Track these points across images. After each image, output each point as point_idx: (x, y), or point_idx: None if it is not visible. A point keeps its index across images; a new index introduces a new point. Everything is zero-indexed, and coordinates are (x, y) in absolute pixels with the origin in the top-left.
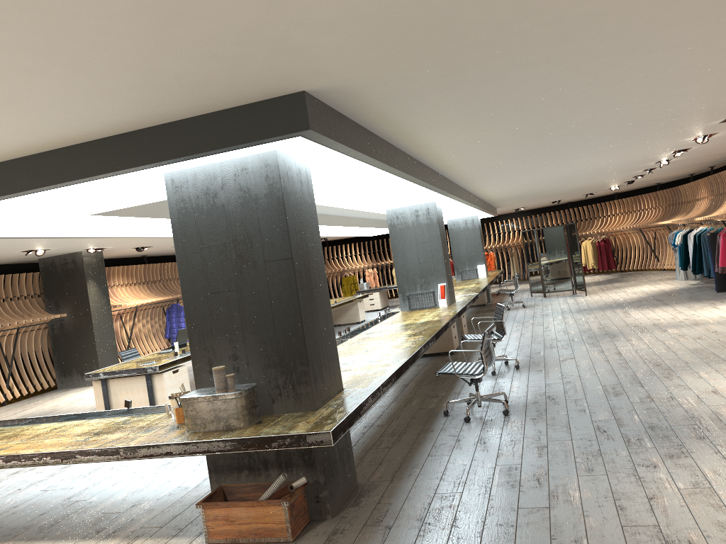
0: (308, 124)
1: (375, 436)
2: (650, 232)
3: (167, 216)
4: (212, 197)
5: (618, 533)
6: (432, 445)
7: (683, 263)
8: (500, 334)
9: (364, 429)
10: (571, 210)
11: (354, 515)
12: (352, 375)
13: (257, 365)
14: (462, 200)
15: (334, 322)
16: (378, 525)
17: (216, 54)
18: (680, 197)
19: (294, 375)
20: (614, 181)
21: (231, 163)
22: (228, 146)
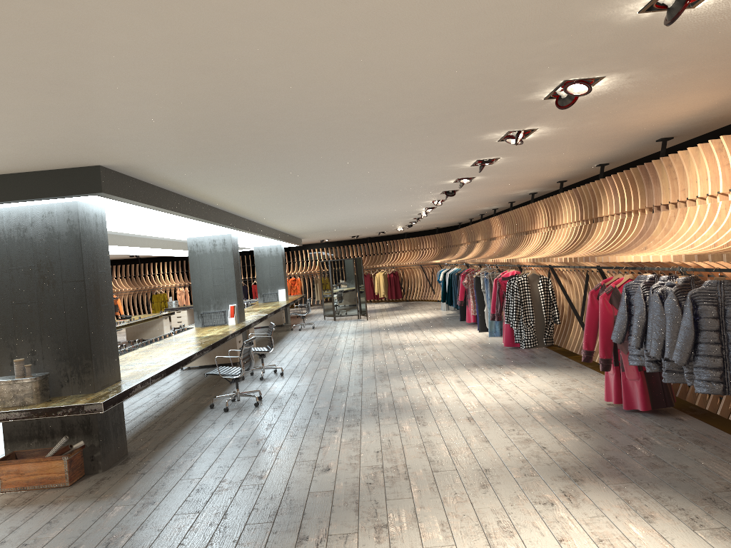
0: (101, 188)
1: (151, 423)
2: (429, 268)
3: None
4: (22, 231)
5: (291, 465)
6: (193, 427)
7: (443, 296)
8: (270, 347)
9: (143, 419)
10: (369, 244)
11: (120, 469)
12: (132, 372)
13: (50, 359)
14: (256, 233)
15: (138, 337)
16: (137, 473)
17: (34, 148)
18: (451, 241)
19: (80, 367)
20: (395, 224)
21: (40, 207)
22: (39, 198)
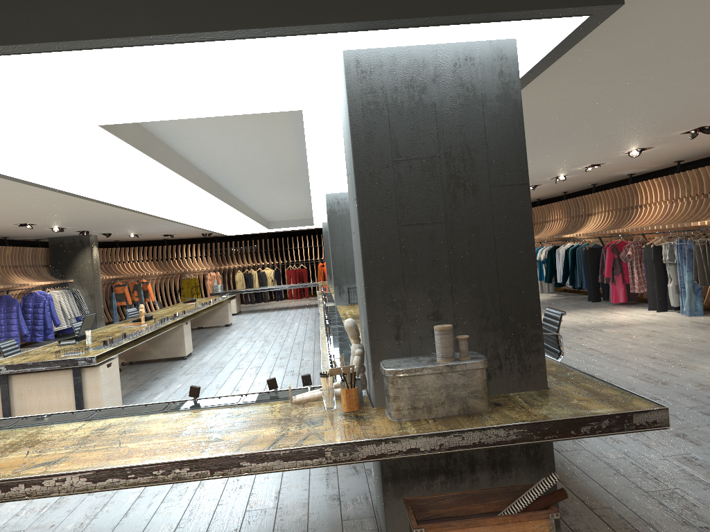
0: None
1: None
2: None
3: (151, 155)
4: (418, 92)
5: None
6: None
7: (549, 276)
8: None
9: None
10: None
11: (584, 526)
12: None
13: (468, 327)
14: None
15: (199, 324)
16: None
17: None
18: None
19: (521, 341)
20: None
21: (450, 49)
22: (505, 11)
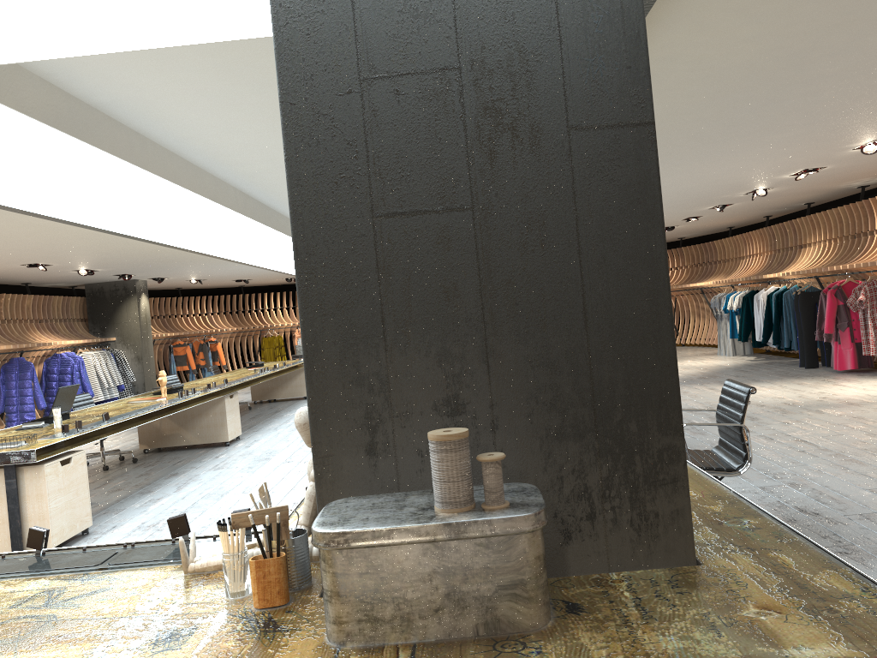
0: None
1: None
2: None
3: (93, 141)
4: None
5: None
6: None
7: (744, 333)
8: None
9: None
10: None
11: None
12: None
13: (522, 430)
14: None
15: (269, 396)
16: None
17: None
18: (714, 255)
19: (638, 462)
20: None
21: None
22: None
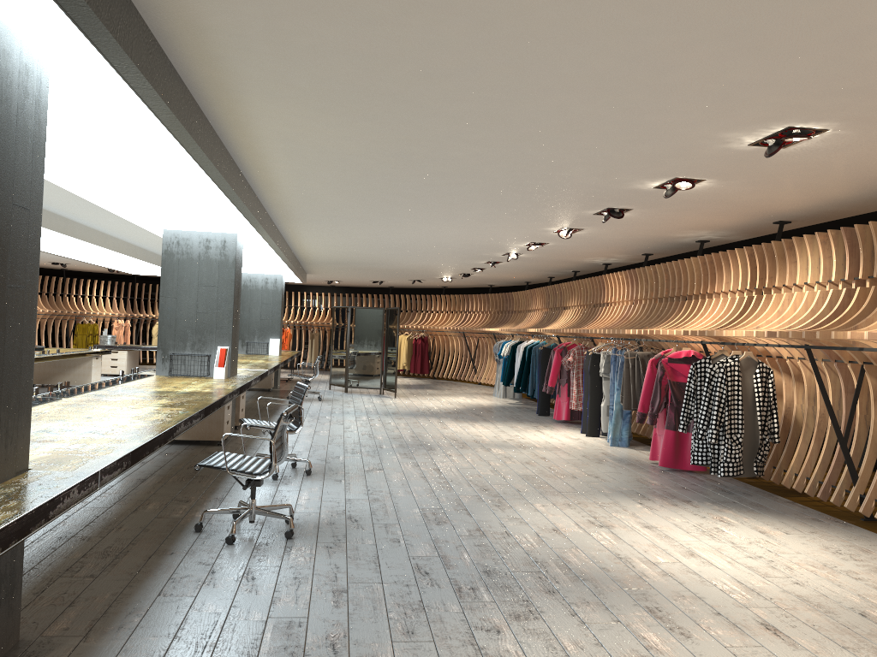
0: None
1: (74, 555)
2: (473, 339)
3: None
4: None
5: None
6: (168, 578)
7: (507, 378)
8: (294, 424)
9: (58, 542)
10: (391, 296)
11: None
12: (53, 450)
13: None
14: (273, 242)
15: (50, 381)
16: None
17: None
18: (512, 305)
19: None
20: (450, 269)
21: None
22: None
